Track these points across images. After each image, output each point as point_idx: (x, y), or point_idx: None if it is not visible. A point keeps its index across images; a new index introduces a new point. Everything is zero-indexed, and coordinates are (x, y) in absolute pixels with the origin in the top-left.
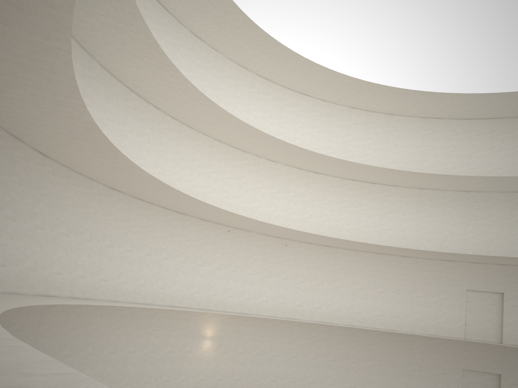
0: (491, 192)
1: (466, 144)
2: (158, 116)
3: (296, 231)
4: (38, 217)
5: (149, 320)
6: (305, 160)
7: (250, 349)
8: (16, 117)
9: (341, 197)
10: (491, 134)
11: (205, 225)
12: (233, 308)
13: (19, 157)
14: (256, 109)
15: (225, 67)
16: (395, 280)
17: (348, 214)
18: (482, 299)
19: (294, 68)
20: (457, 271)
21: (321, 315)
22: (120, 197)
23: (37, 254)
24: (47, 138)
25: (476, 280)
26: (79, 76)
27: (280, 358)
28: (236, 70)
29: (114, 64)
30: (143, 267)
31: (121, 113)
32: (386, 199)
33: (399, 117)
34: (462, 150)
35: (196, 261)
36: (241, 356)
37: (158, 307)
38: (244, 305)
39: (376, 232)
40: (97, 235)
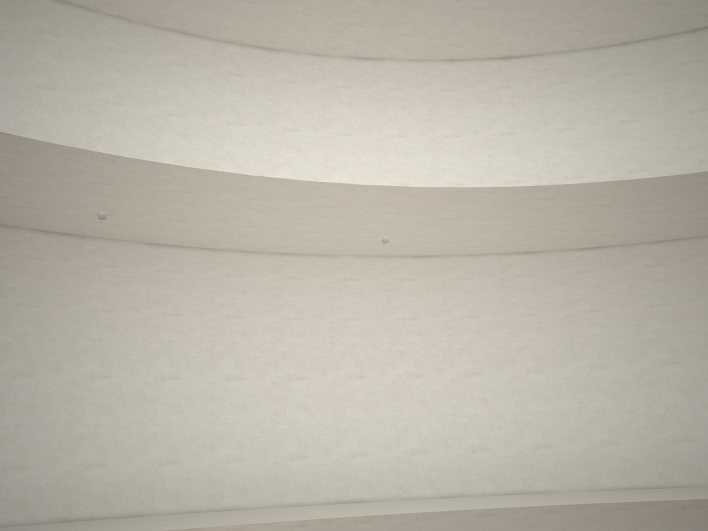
0: None
1: None
2: None
3: (429, 194)
4: None
5: None
6: (444, 8)
7: None
8: None
9: (602, 100)
10: None
11: (167, 260)
12: (313, 490)
13: None
14: None
15: None
16: None
17: (638, 142)
18: None
19: None
20: None
21: (626, 466)
22: None
23: None
24: None
25: None
26: None
27: None
28: None
29: None
30: None
31: None
32: None
33: None
34: None
35: (150, 369)
36: None
37: None
38: (348, 475)
39: None
40: None
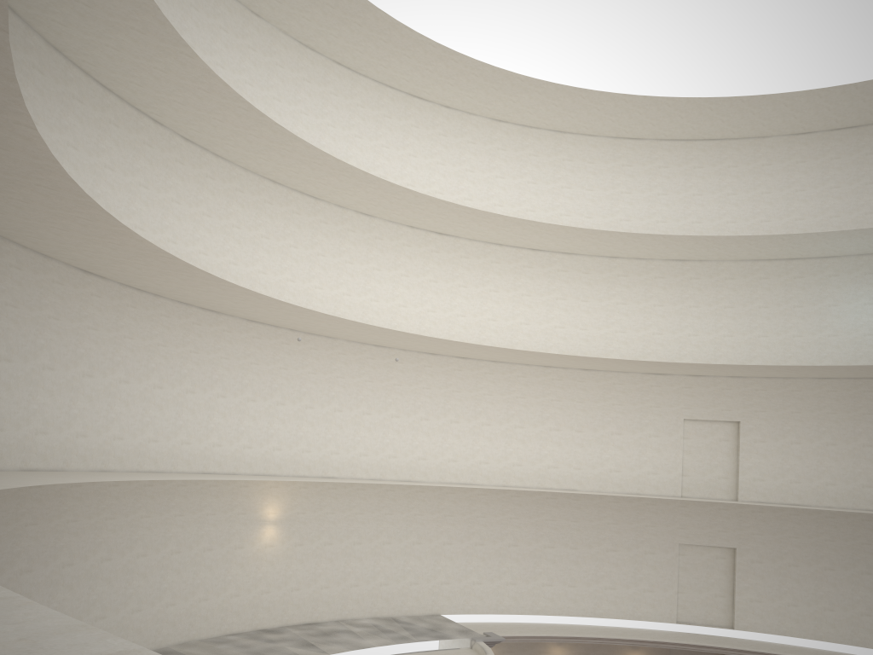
0: (721, 261)
1: (682, 182)
2: (159, 138)
3: (413, 335)
4: None
5: (167, 498)
6: (423, 213)
7: (342, 535)
8: None
9: (483, 274)
10: (720, 165)
11: (254, 330)
12: (311, 469)
13: None
14: (334, 123)
15: (277, 48)
16: (574, 408)
17: (495, 304)
18: (708, 433)
19: (398, 50)
20: (670, 390)
21: (458, 472)
22: (100, 287)
23: None
24: None
25: (699, 404)
26: None
27: (392, 547)
28: (296, 52)
29: (73, 41)
30: (151, 408)
31: (92, 132)
32: (556, 276)
33: (575, 138)
34: (675, 192)
35: (243, 394)
36: (327, 549)
37: (183, 477)
38: (328, 463)
39: (541, 331)
40: (64, 357)
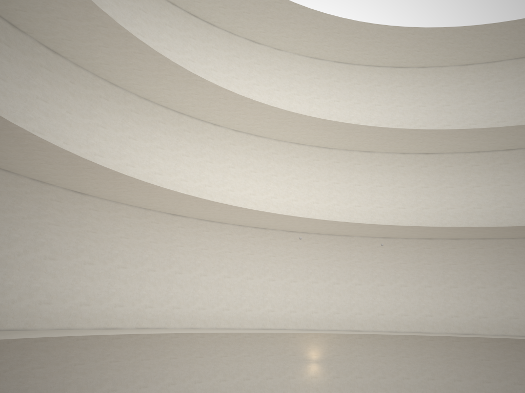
0: None
1: None
2: (218, 133)
3: (396, 226)
4: (85, 253)
5: (238, 345)
6: (404, 141)
7: (370, 371)
8: (14, 162)
9: (465, 176)
10: None
11: (292, 237)
12: (341, 325)
13: (50, 200)
14: (339, 99)
15: (294, 64)
16: None
17: (479, 196)
18: None
19: (370, 40)
20: None
21: (460, 325)
22: (183, 222)
23: (89, 289)
24: (60, 176)
25: None
26: (114, 112)
27: (411, 382)
28: (307, 64)
29: (149, 92)
30: (223, 289)
31: (173, 138)
32: None
33: None
34: None
35: (287, 278)
36: (358, 381)
37: (228, 331)
38: (354, 321)
39: (523, 211)
40: (161, 263)
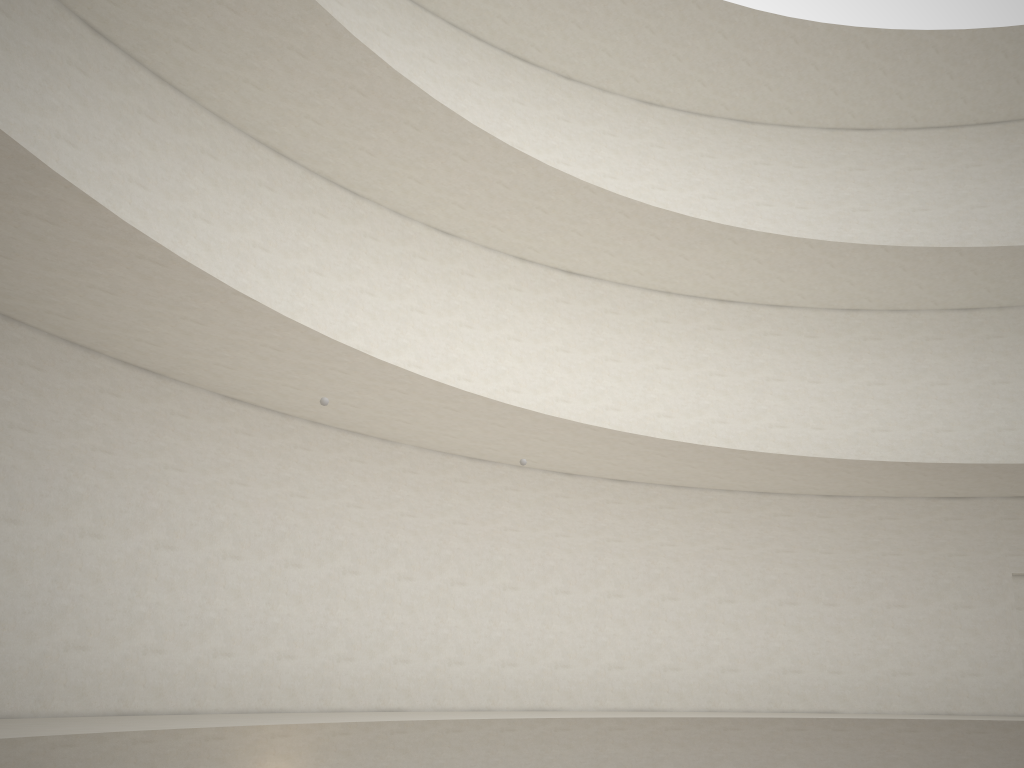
0: None
1: (950, 189)
2: (30, 7)
3: (547, 420)
4: None
5: None
6: (545, 221)
7: None
8: None
9: (644, 341)
10: (1010, 160)
11: (239, 419)
12: (356, 696)
13: None
14: None
15: None
16: (817, 564)
17: (668, 389)
18: None
19: None
20: (979, 525)
21: (627, 689)
22: None
23: None
24: None
25: None
26: None
27: None
28: None
29: None
30: None
31: None
32: (763, 343)
33: (769, 131)
34: (941, 205)
35: (214, 544)
36: None
37: (24, 729)
38: (389, 682)
39: (748, 434)
40: None
